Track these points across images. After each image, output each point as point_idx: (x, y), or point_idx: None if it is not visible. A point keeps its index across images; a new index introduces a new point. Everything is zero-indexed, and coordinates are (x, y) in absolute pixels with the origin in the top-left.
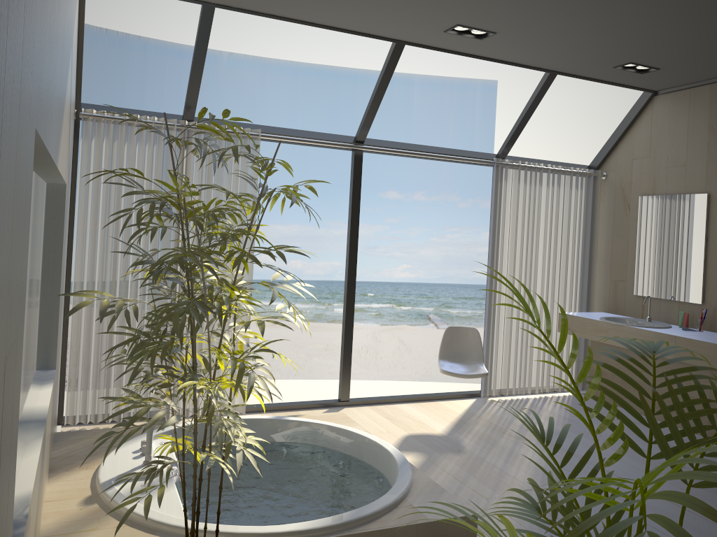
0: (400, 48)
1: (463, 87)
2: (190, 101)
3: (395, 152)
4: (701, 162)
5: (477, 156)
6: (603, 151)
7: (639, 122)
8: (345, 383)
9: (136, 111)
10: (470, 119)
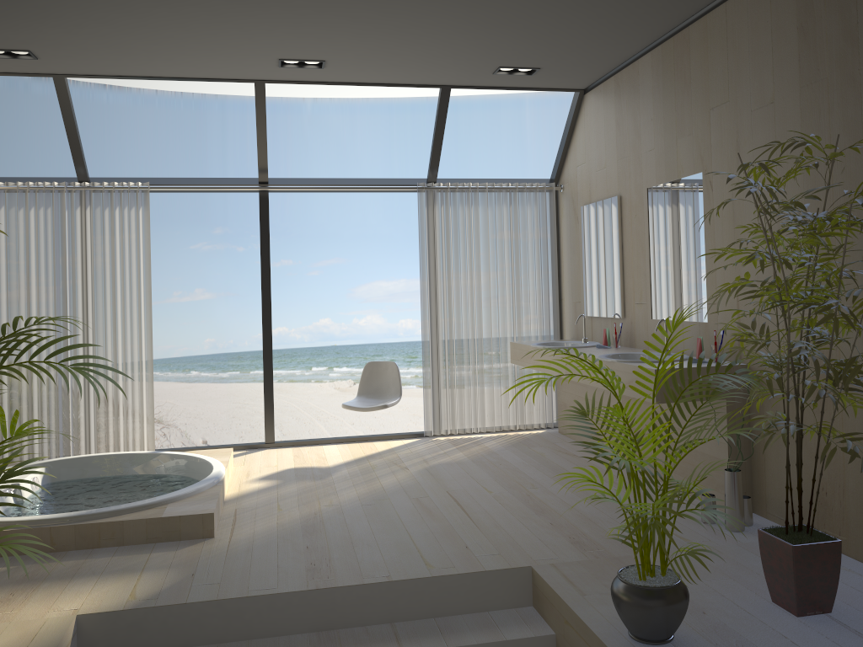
0: (261, 87)
1: None
2: (78, 163)
3: (298, 189)
4: (614, 162)
5: (401, 183)
6: (557, 161)
7: (578, 125)
8: (268, 425)
9: (36, 178)
10: None
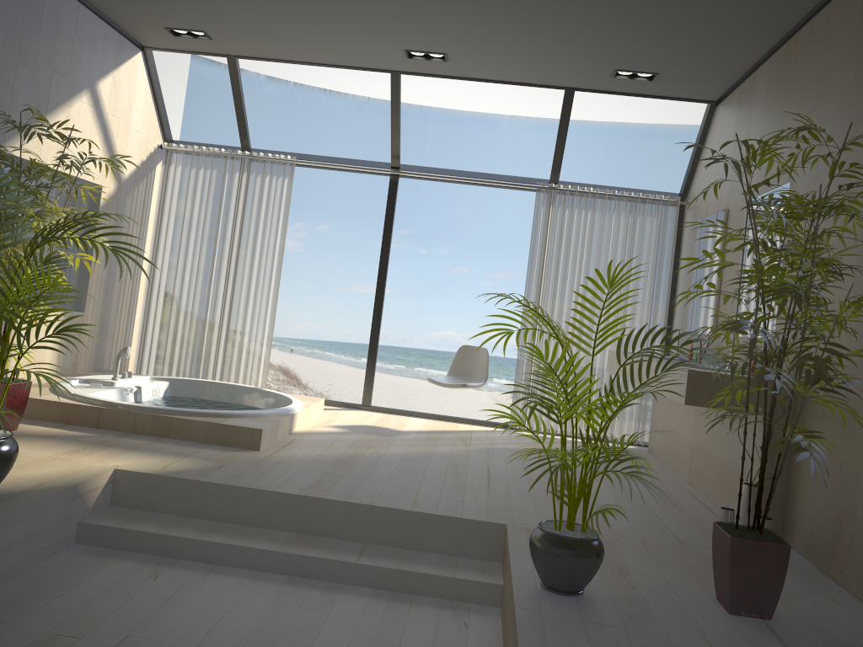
0: (396, 78)
1: None
2: (242, 134)
3: (423, 176)
4: (728, 174)
5: (523, 182)
6: (686, 175)
7: (707, 138)
8: (367, 389)
9: (210, 145)
10: None
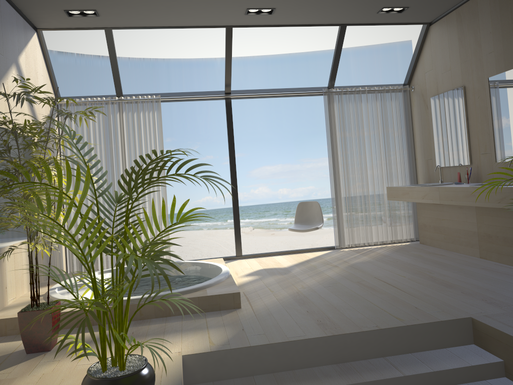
0: (230, 30)
1: (386, 50)
2: (117, 85)
3: (250, 96)
4: (458, 65)
5: (312, 90)
6: (409, 71)
7: (425, 46)
8: (238, 244)
9: (91, 96)
10: (394, 72)
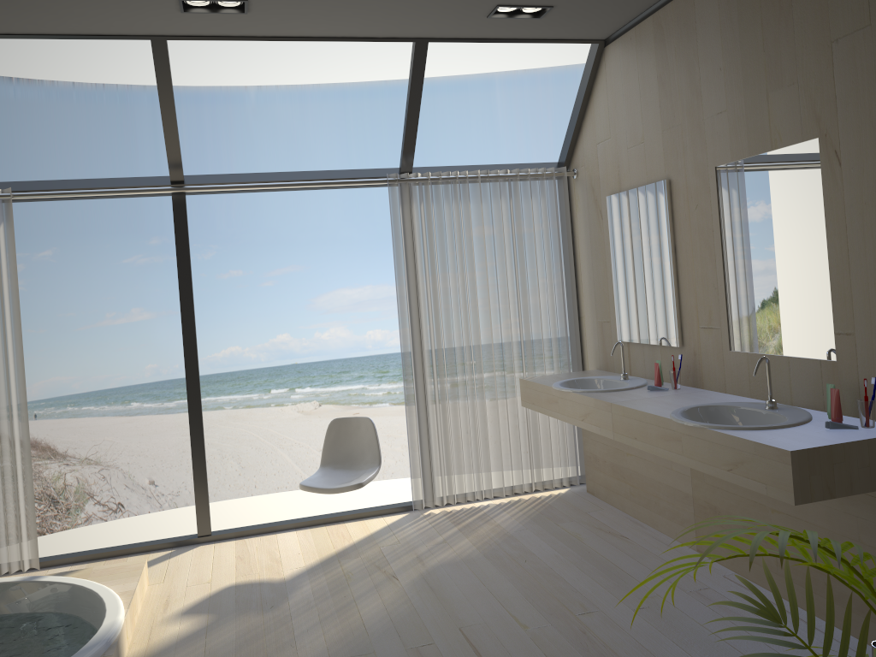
0: (161, 46)
1: (560, 78)
2: None
3: (225, 189)
4: (657, 134)
5: (366, 176)
6: (567, 138)
7: (596, 88)
8: (201, 511)
9: None
10: None
